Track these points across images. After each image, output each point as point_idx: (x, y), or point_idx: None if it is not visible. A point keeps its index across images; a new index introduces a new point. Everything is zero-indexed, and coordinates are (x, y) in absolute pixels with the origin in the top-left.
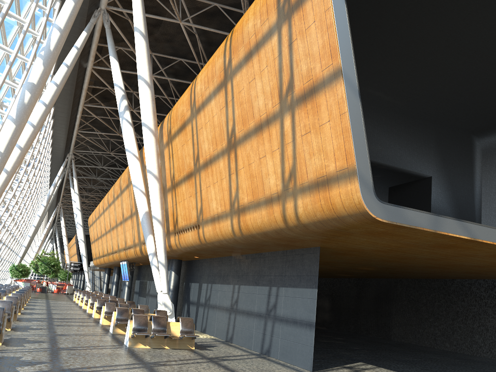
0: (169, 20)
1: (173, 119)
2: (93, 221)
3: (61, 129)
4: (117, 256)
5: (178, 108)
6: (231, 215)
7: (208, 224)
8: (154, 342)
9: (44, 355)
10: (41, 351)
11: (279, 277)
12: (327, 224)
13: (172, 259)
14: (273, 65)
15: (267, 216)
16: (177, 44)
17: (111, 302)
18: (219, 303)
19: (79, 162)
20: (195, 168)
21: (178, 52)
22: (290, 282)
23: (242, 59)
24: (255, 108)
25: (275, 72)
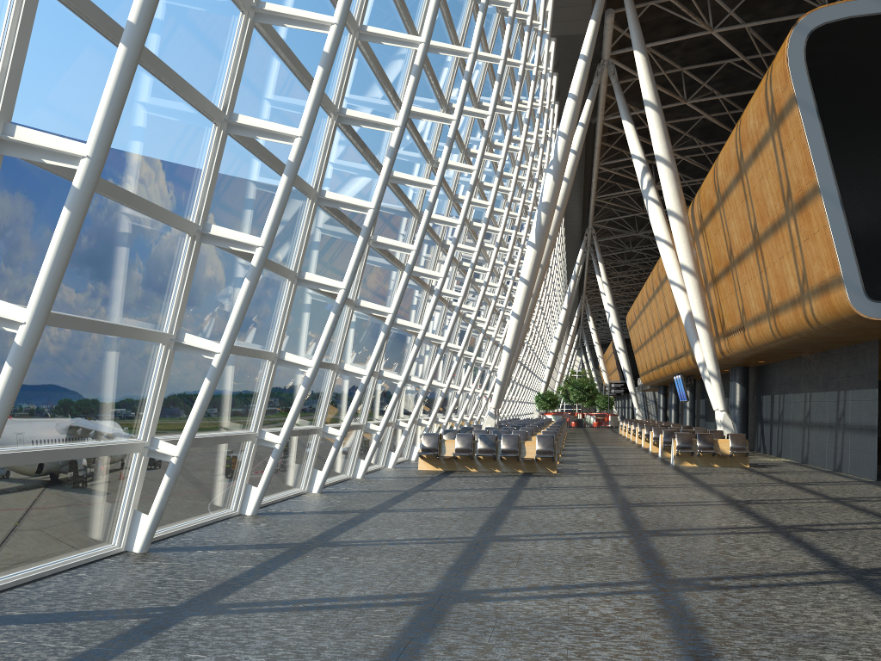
0: (695, 36)
1: (702, 203)
2: (632, 322)
3: (574, 201)
4: (668, 369)
5: (705, 191)
6: (768, 317)
7: (751, 326)
8: (701, 460)
9: (595, 468)
10: (592, 466)
11: (845, 378)
12: (839, 324)
13: (734, 367)
14: (773, 169)
15: (794, 318)
16: (718, 44)
17: (659, 427)
18: (792, 418)
19: (602, 233)
20: (730, 262)
21: (722, 51)
22: (855, 383)
23: (750, 155)
24: (768, 207)
25: (776, 176)
